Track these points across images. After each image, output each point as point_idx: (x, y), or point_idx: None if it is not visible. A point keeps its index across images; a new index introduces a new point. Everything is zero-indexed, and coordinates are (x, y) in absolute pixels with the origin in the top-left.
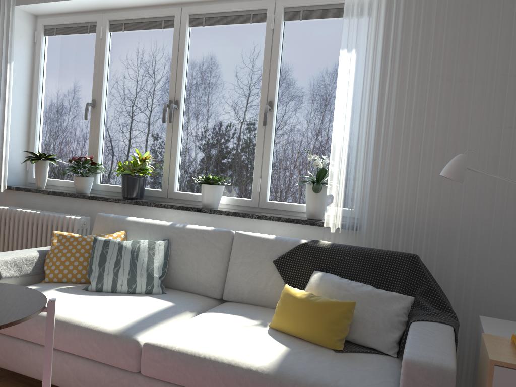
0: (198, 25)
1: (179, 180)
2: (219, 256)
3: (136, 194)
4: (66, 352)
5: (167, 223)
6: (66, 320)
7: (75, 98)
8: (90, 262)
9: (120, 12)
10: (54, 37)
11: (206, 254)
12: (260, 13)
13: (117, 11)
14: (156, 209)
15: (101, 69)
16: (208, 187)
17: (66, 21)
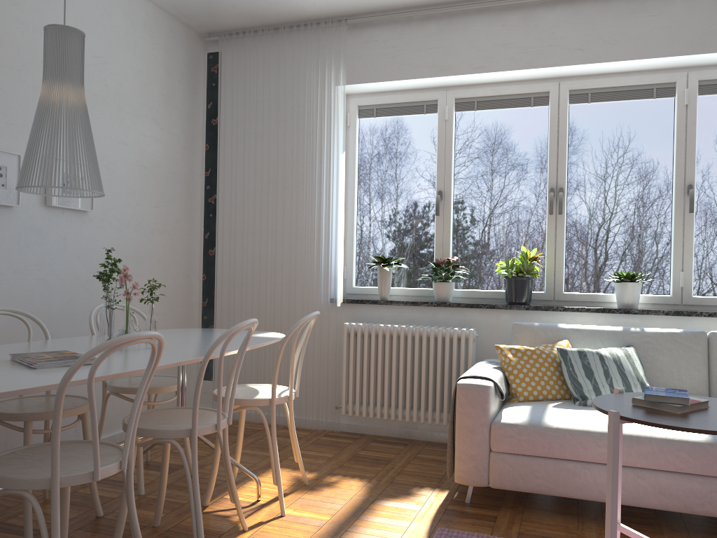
0: (581, 102)
1: (566, 279)
2: (701, 360)
3: (528, 298)
4: (635, 468)
5: (617, 328)
6: (633, 434)
7: (408, 190)
8: (572, 375)
9: (471, 89)
10: (372, 119)
11: (685, 359)
12: (665, 87)
13: (467, 88)
14: (562, 314)
15: (448, 155)
16: (633, 285)
17: (393, 101)
